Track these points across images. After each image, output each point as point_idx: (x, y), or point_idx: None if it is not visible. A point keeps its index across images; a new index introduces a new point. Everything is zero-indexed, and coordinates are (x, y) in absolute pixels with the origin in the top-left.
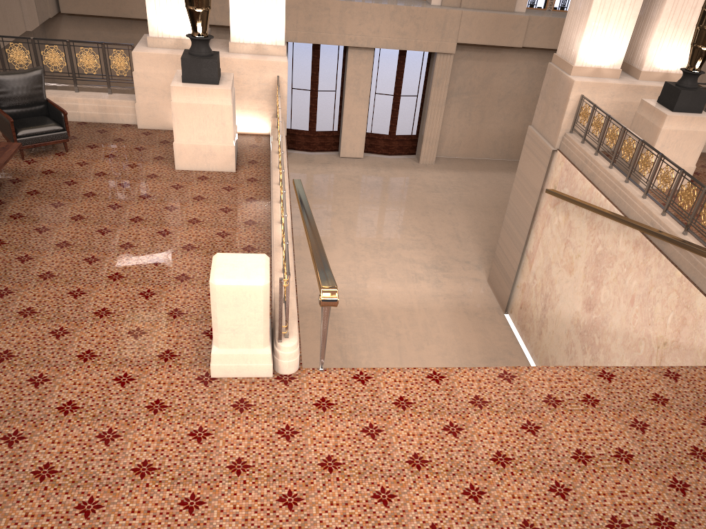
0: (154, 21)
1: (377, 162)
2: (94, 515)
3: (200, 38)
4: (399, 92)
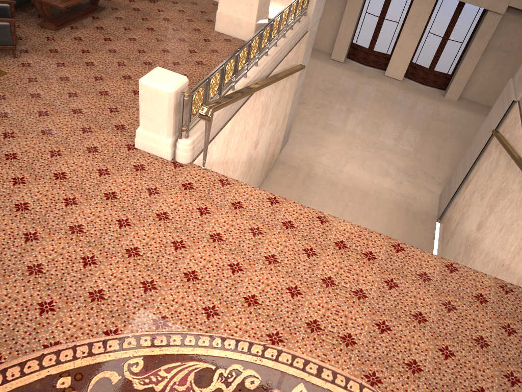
0: None
1: (410, 87)
2: (18, 185)
3: None
4: (448, 36)
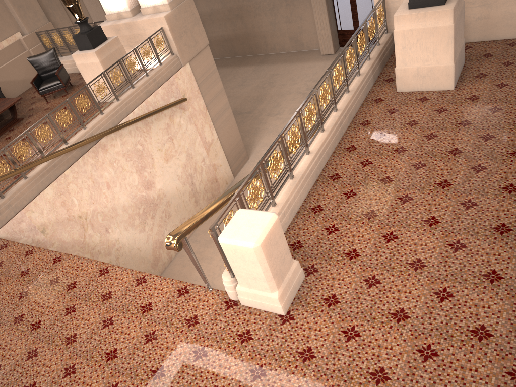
0: (104, 4)
1: None
2: None
3: (77, 23)
4: None
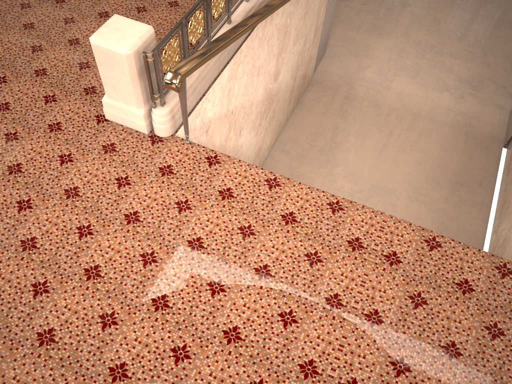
0: None
1: None
2: None
3: None
4: None
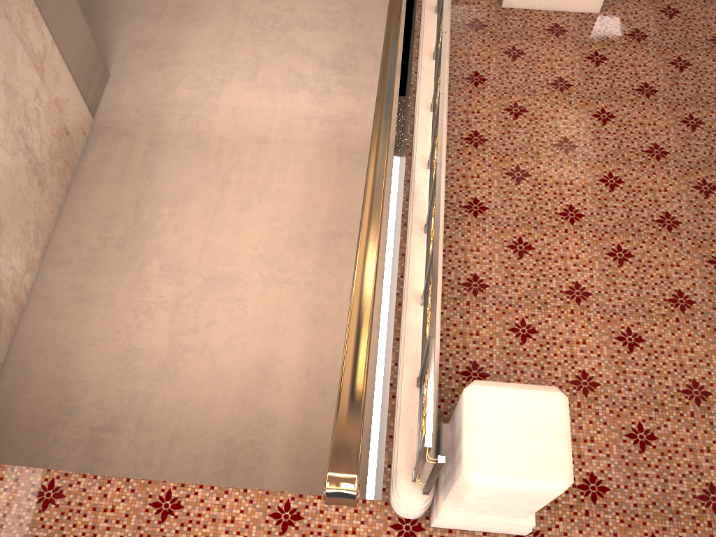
0: None
1: None
2: None
3: None
4: None
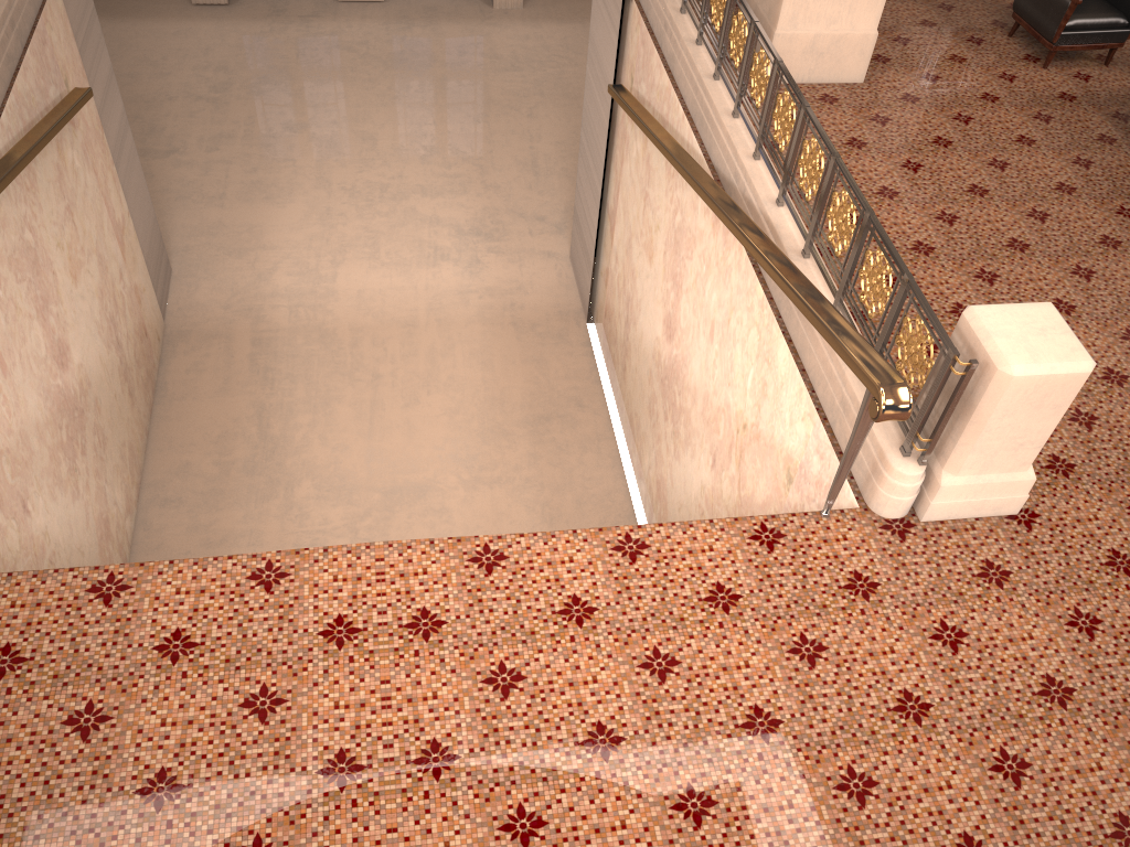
0: None
1: (411, 10)
2: None
3: None
4: None
